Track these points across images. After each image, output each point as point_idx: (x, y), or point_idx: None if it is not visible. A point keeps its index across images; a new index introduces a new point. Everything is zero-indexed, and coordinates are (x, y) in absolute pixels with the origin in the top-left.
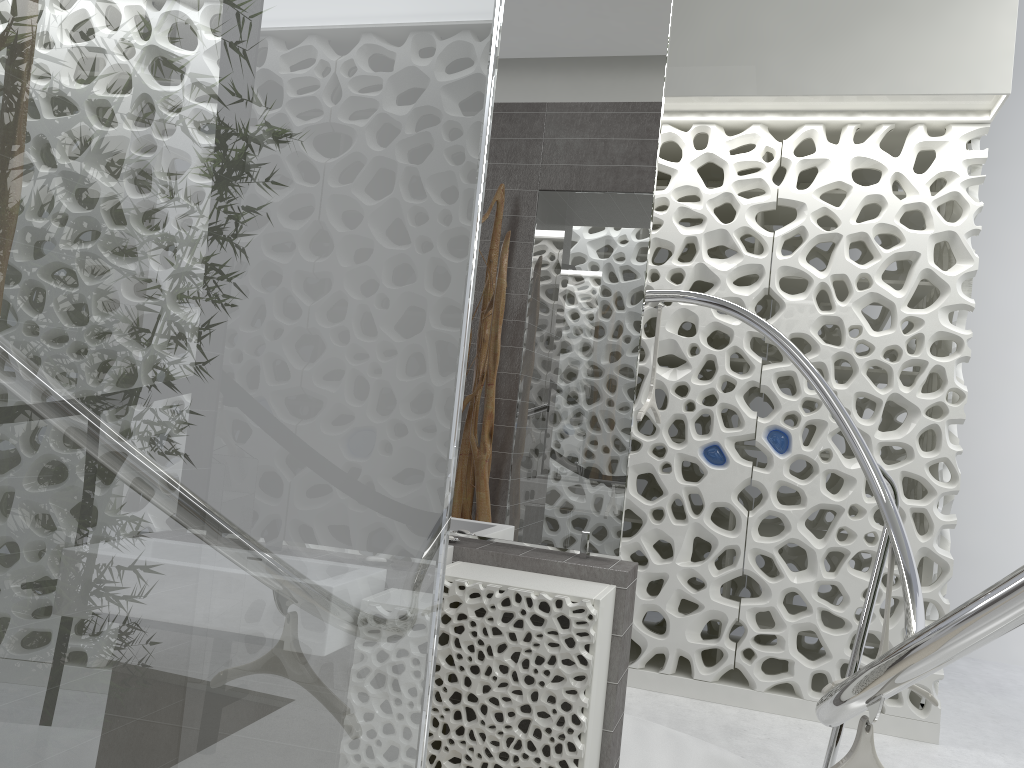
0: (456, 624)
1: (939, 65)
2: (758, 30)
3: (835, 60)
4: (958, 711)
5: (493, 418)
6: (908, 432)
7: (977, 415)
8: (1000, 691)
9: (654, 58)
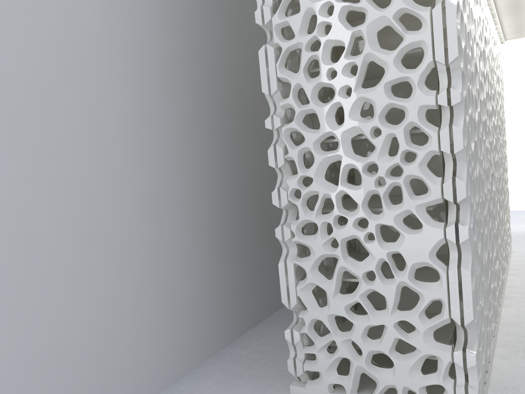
0: None
1: None
2: None
3: None
4: None
5: None
6: (505, 152)
7: None
8: None
9: None
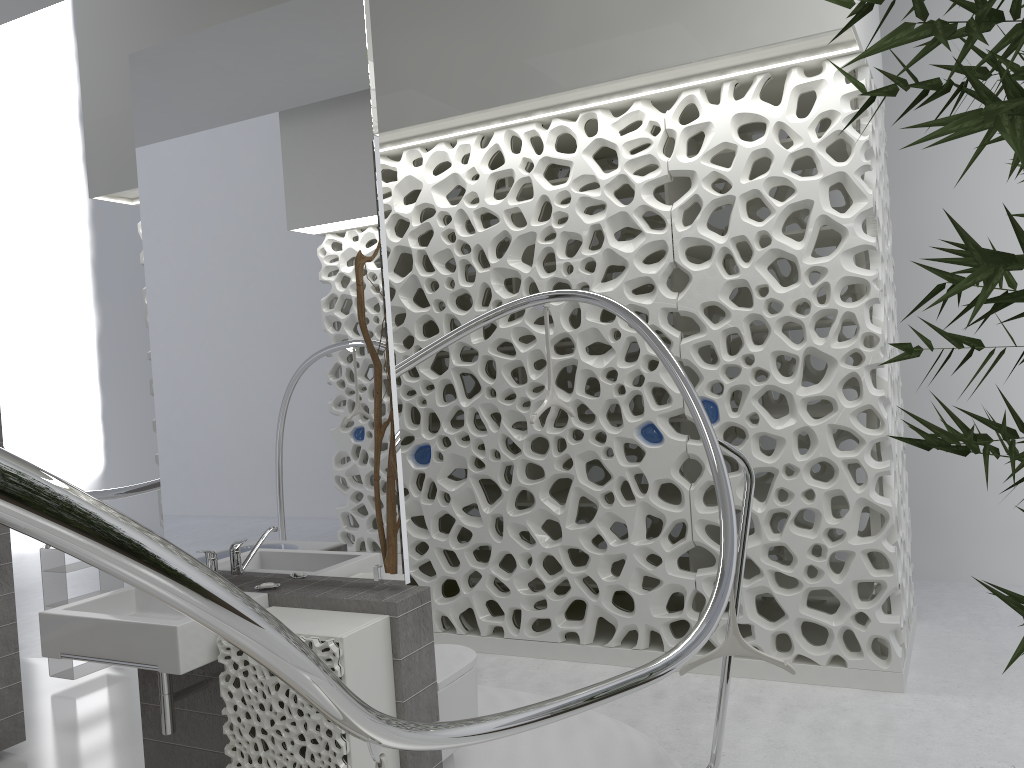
0: (242, 669)
1: (779, 11)
2: (604, 14)
3: (679, 28)
4: (955, 651)
5: (294, 473)
6: (828, 384)
7: (986, 331)
8: (1023, 621)
9: (363, 125)
